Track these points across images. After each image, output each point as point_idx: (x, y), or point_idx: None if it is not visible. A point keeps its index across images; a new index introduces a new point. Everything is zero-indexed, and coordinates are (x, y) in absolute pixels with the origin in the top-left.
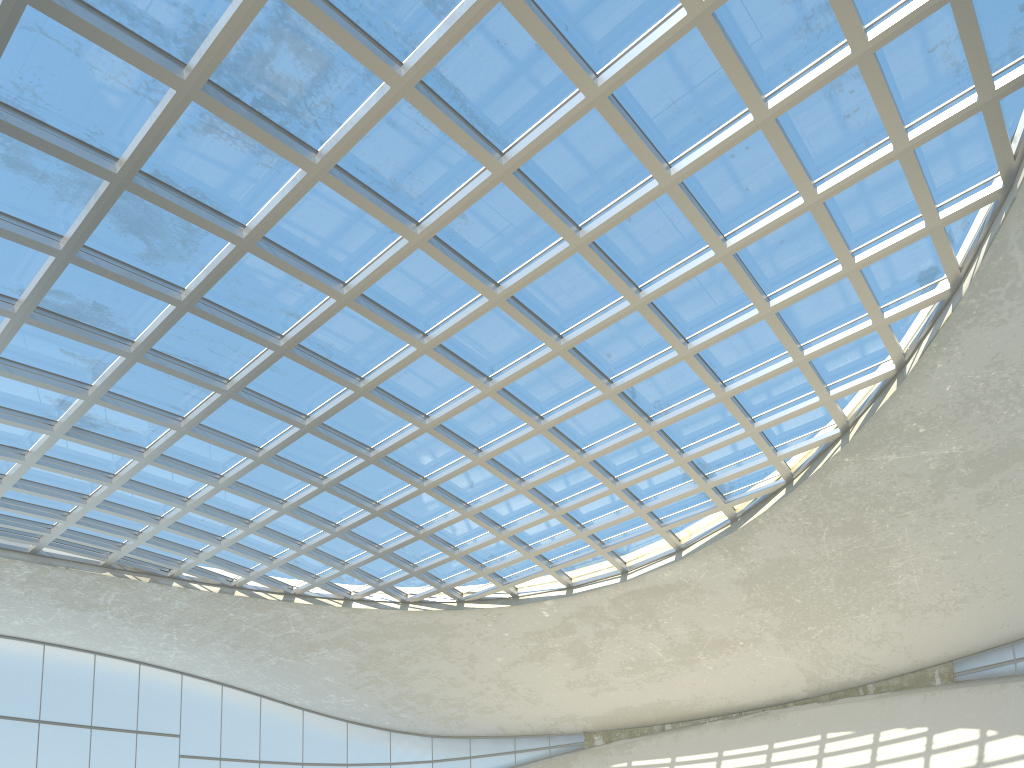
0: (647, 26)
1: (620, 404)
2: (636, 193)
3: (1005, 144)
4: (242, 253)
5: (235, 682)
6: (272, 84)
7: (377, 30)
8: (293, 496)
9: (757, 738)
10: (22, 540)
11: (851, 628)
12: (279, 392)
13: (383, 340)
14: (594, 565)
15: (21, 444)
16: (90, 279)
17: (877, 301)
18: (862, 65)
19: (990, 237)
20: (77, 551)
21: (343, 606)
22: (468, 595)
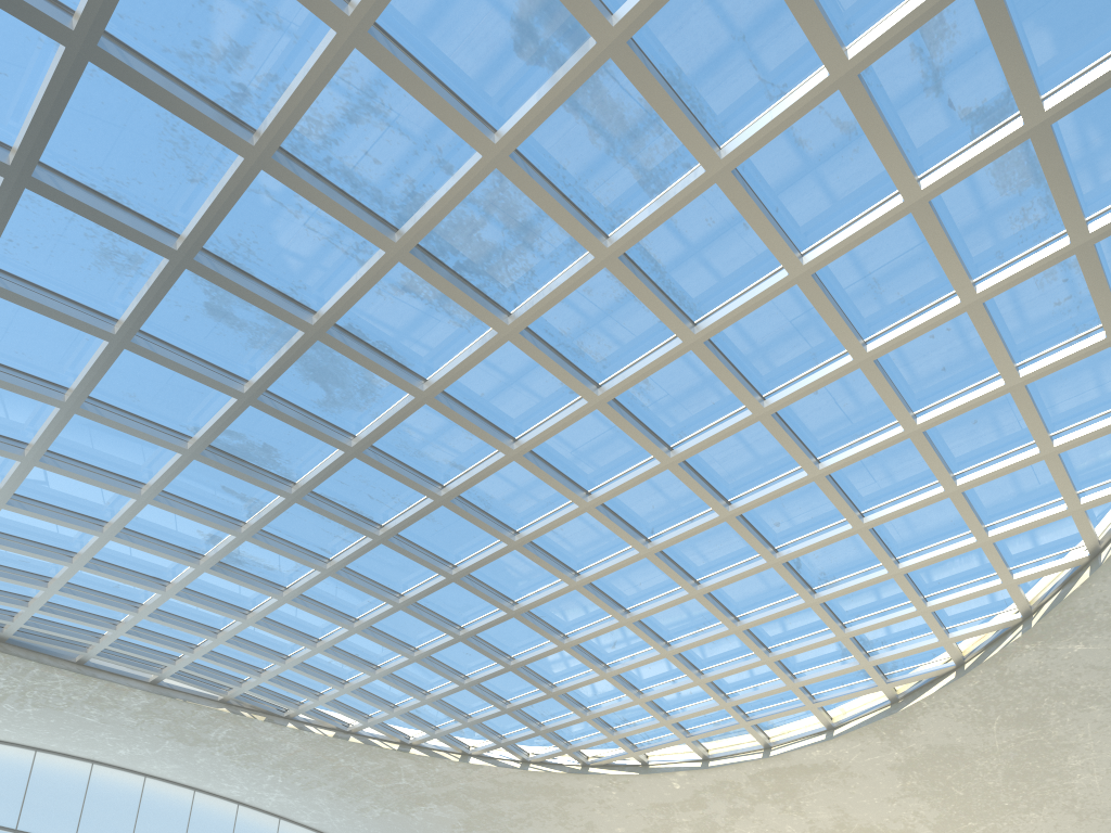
0: (859, 211)
1: (784, 574)
2: (827, 367)
3: None
4: (419, 405)
5: (333, 831)
6: (477, 250)
7: (588, 205)
8: (426, 644)
9: None
10: (145, 669)
11: (1018, 827)
12: (430, 540)
13: (544, 496)
14: (734, 738)
15: (164, 575)
16: (265, 421)
17: (1074, 486)
18: (1080, 255)
19: None
20: (197, 684)
21: (460, 760)
22: (594, 759)
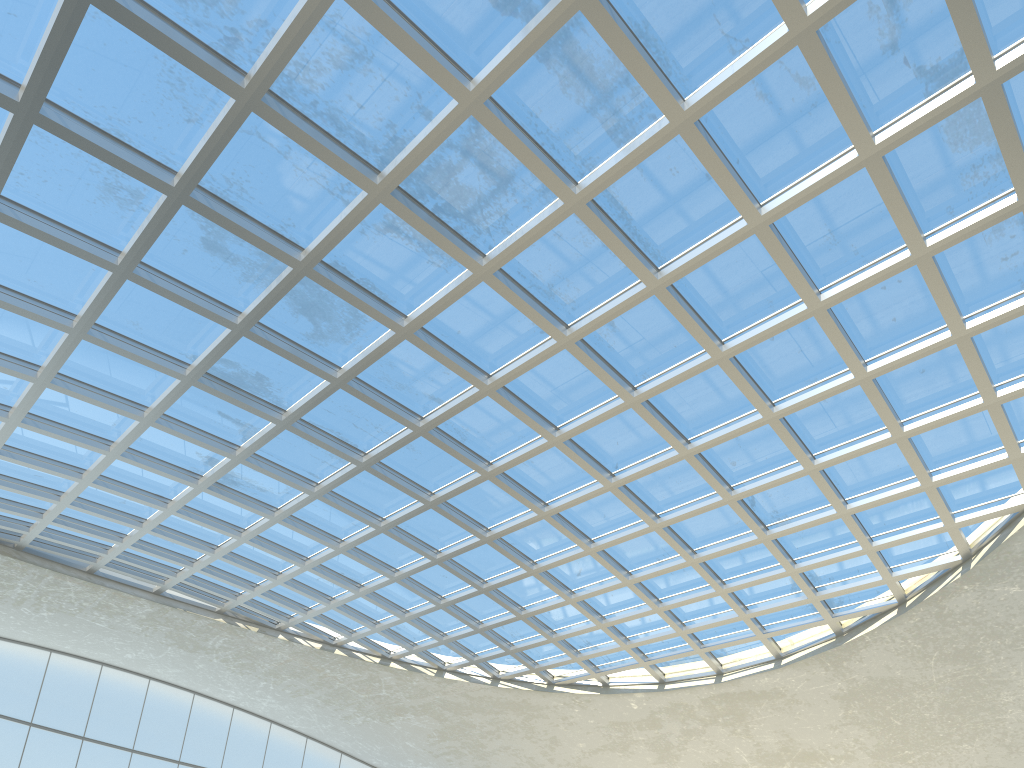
0: (816, 164)
1: (738, 511)
2: (783, 315)
3: None
4: (400, 340)
5: (320, 736)
6: (454, 193)
7: (559, 152)
8: (406, 566)
9: None
10: (149, 580)
11: (951, 757)
12: (410, 469)
13: (516, 430)
14: (689, 663)
15: (166, 493)
16: (257, 352)
17: (1015, 435)
18: None
19: None
20: (197, 596)
21: (436, 675)
22: (559, 679)
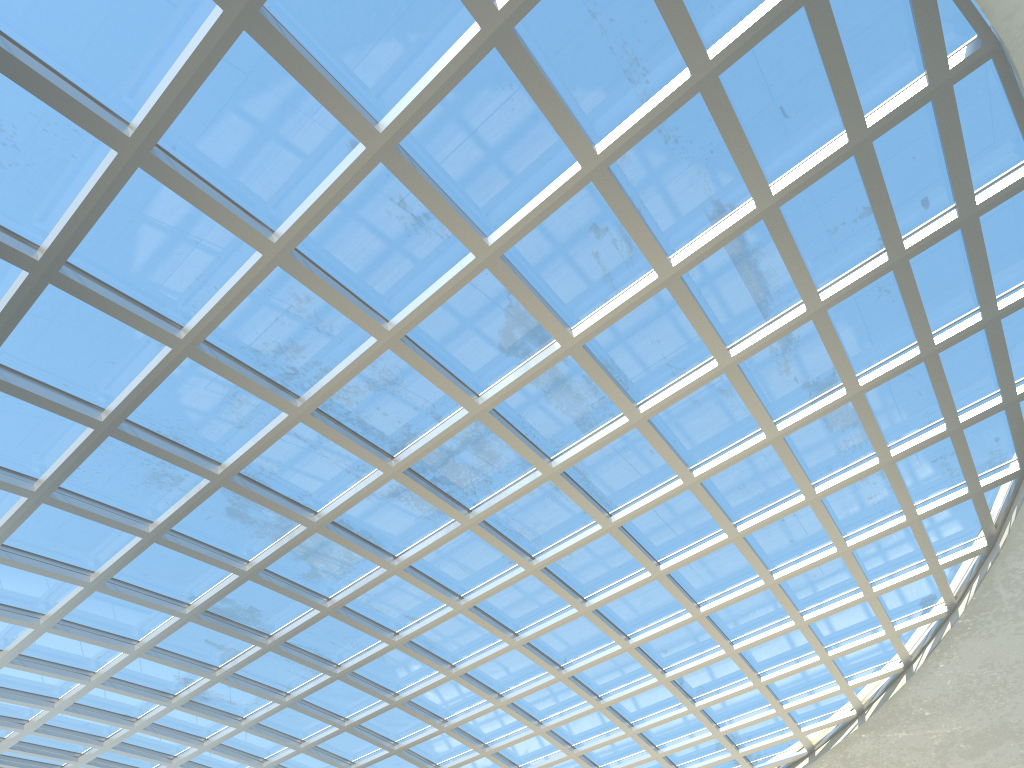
0: (732, 442)
1: (671, 688)
2: (708, 541)
3: (988, 518)
4: (390, 575)
5: None
6: (451, 468)
7: (538, 439)
8: (361, 758)
9: None
10: None
11: None
12: (378, 674)
13: (479, 637)
14: None
15: (134, 712)
16: (255, 590)
17: (889, 618)
18: (886, 469)
19: (979, 577)
20: None
21: None
22: None
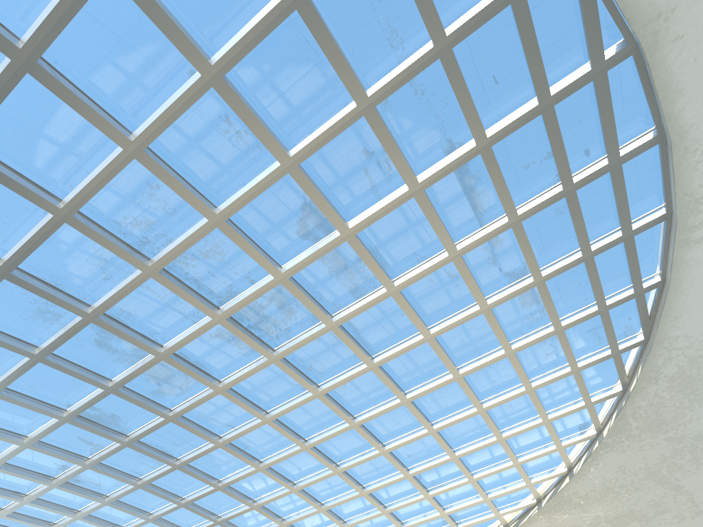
0: (457, 310)
1: (413, 482)
2: (439, 379)
3: (623, 371)
4: (216, 394)
5: None
6: (261, 319)
7: (324, 301)
8: (194, 526)
9: None
10: None
11: None
12: (207, 466)
13: (280, 441)
14: None
15: (23, 490)
16: (116, 401)
17: (558, 437)
18: (558, 334)
19: (617, 411)
20: None
21: None
22: None
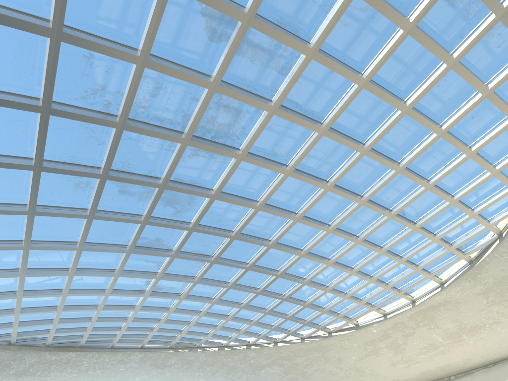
0: (383, 44)
1: (397, 220)
2: (390, 119)
3: None
4: (213, 200)
5: None
6: (218, 128)
7: (259, 90)
8: (245, 300)
9: (507, 375)
10: (136, 343)
11: None
12: (234, 255)
13: (277, 221)
14: (396, 301)
15: (133, 303)
16: (154, 229)
17: None
18: (503, 19)
19: None
20: (158, 343)
21: (273, 346)
22: (333, 329)
